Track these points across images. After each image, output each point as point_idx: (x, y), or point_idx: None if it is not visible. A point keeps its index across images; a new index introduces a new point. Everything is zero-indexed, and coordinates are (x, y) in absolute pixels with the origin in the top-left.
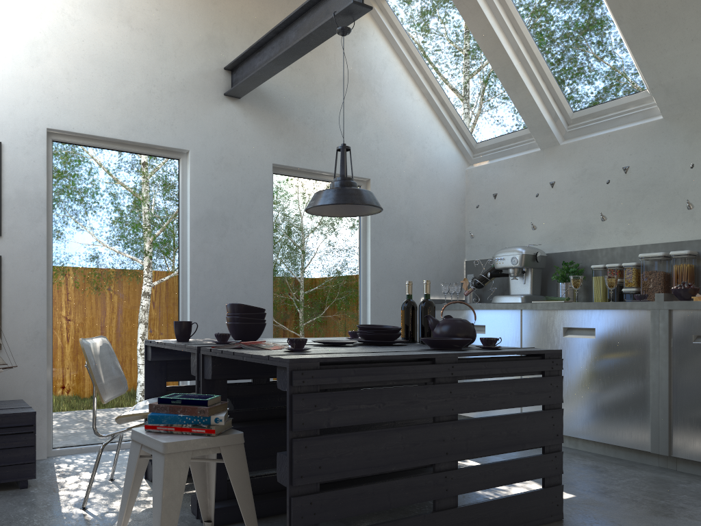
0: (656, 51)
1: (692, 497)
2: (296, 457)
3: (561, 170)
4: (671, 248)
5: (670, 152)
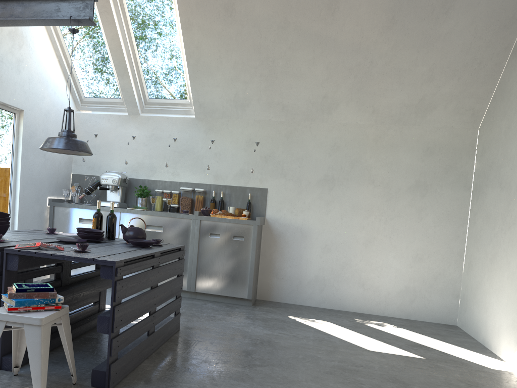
0: (201, 84)
1: (212, 310)
2: (115, 316)
3: (140, 130)
4: (194, 186)
5: (197, 136)
